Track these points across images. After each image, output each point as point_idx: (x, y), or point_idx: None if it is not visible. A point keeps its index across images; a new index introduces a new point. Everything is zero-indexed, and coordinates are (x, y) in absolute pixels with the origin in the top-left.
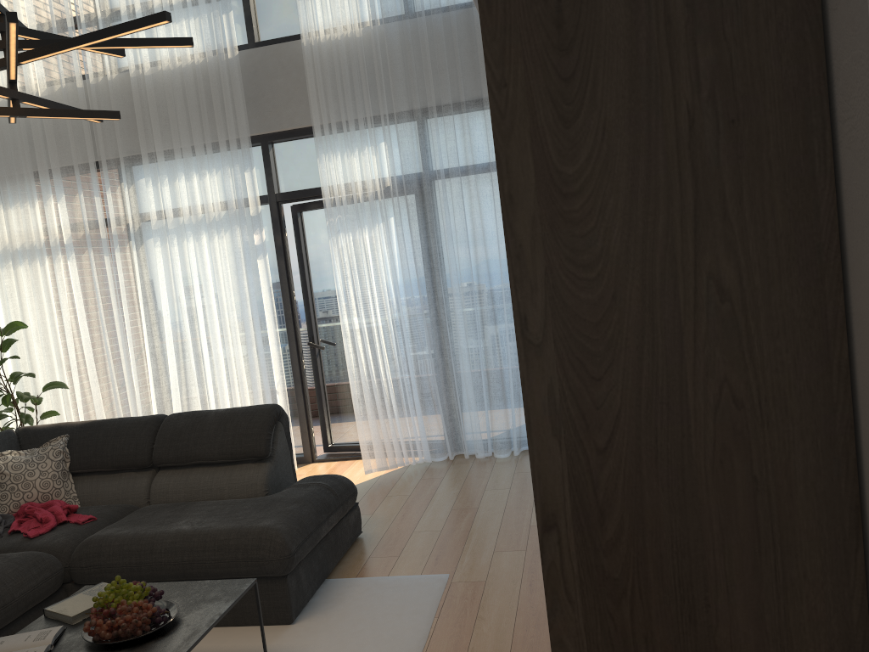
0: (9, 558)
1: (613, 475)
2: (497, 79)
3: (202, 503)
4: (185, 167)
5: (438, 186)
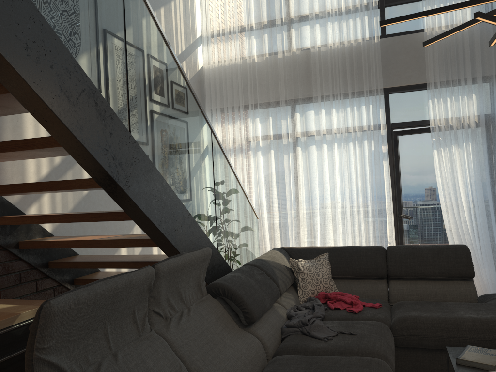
0: (368, 323)
1: None
2: None
3: (445, 302)
4: (341, 104)
5: None
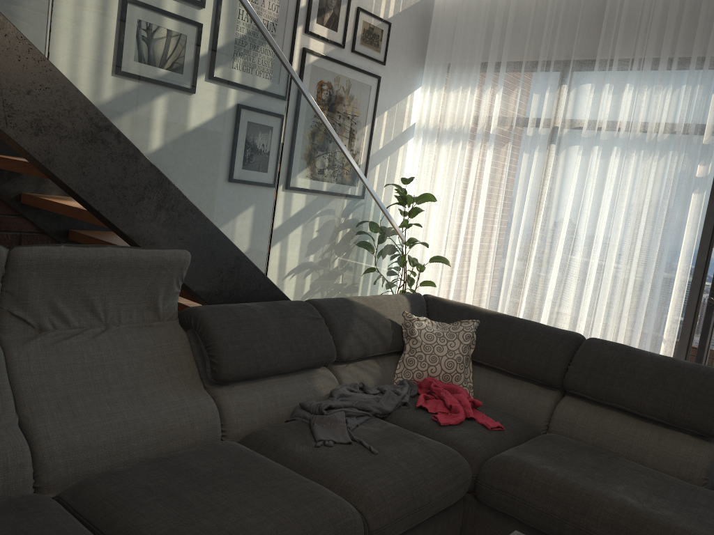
0: (426, 445)
1: None
2: None
3: (627, 462)
4: (641, 78)
5: None
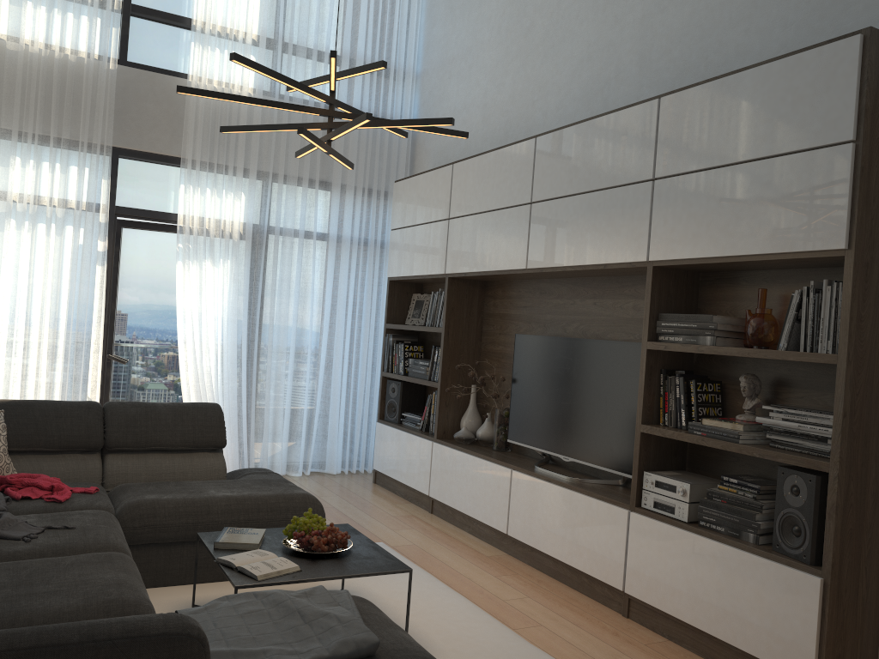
0: (88, 513)
1: (858, 402)
2: (853, 284)
3: (188, 481)
4: (35, 155)
5: (286, 241)
